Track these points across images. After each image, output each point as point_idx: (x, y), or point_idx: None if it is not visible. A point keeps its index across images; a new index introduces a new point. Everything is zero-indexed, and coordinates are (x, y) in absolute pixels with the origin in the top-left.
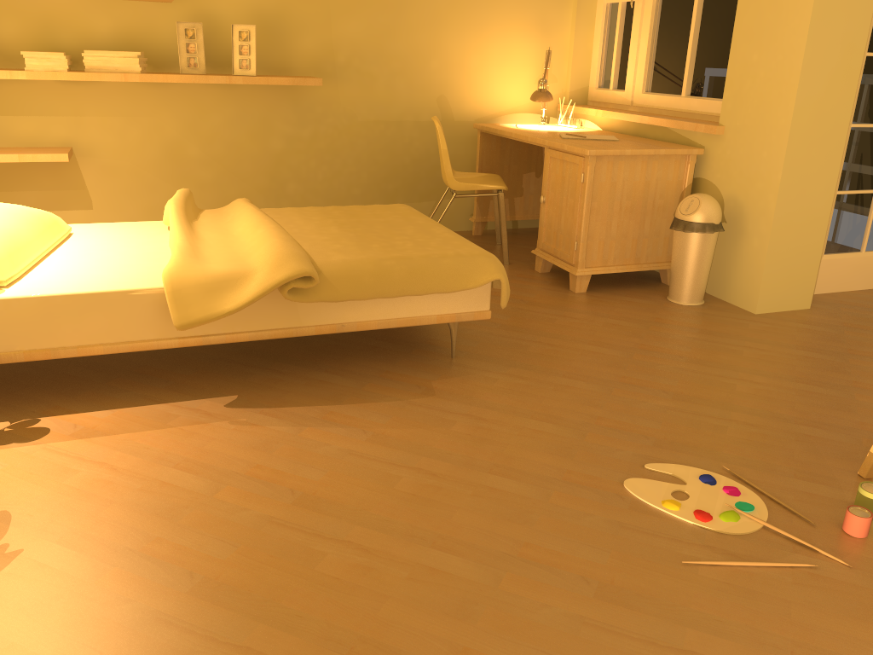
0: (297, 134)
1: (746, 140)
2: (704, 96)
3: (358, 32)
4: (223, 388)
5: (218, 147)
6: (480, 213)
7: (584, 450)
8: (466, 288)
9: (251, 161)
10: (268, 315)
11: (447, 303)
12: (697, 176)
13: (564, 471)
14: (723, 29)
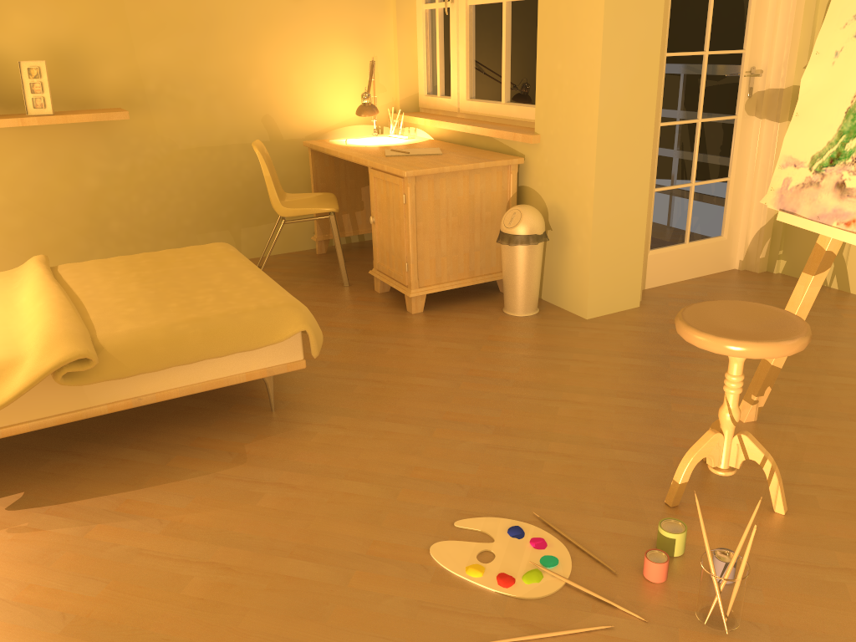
0: (113, 169)
1: (560, 148)
2: (522, 103)
3: (166, 58)
4: (9, 484)
5: (25, 191)
6: (321, 231)
7: (394, 512)
8: (272, 343)
9: (65, 202)
10: (50, 401)
11: (255, 359)
12: (522, 185)
13: (370, 542)
14: (531, 36)
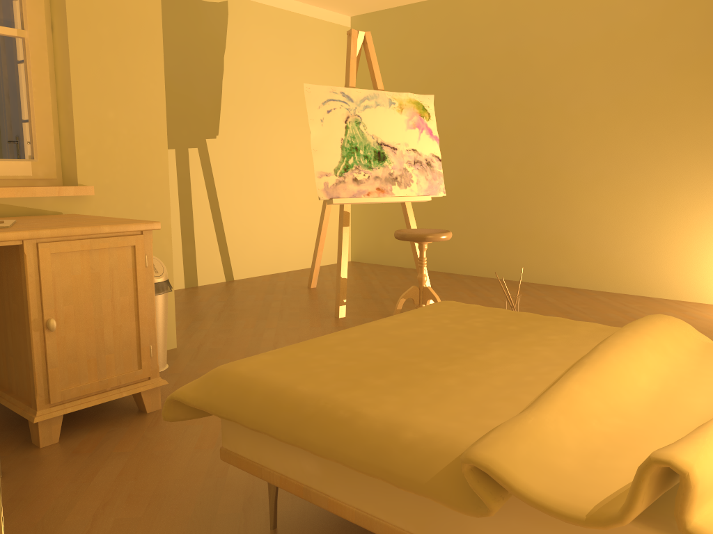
0: None
1: (122, 196)
2: None
3: None
4: None
5: None
6: None
7: None
8: None
9: None
10: None
11: None
12: None
13: None
14: None
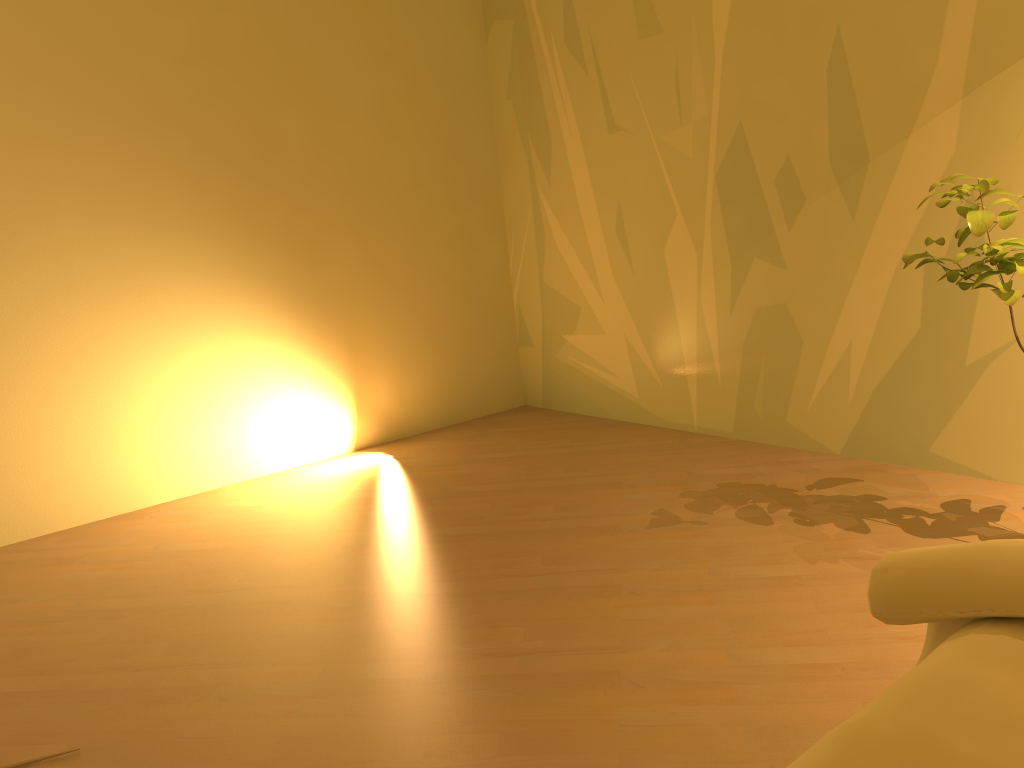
0: None
1: None
2: None
3: None
4: None
5: None
6: None
7: None
8: None
9: None
10: None
11: None
12: None
13: None
14: None
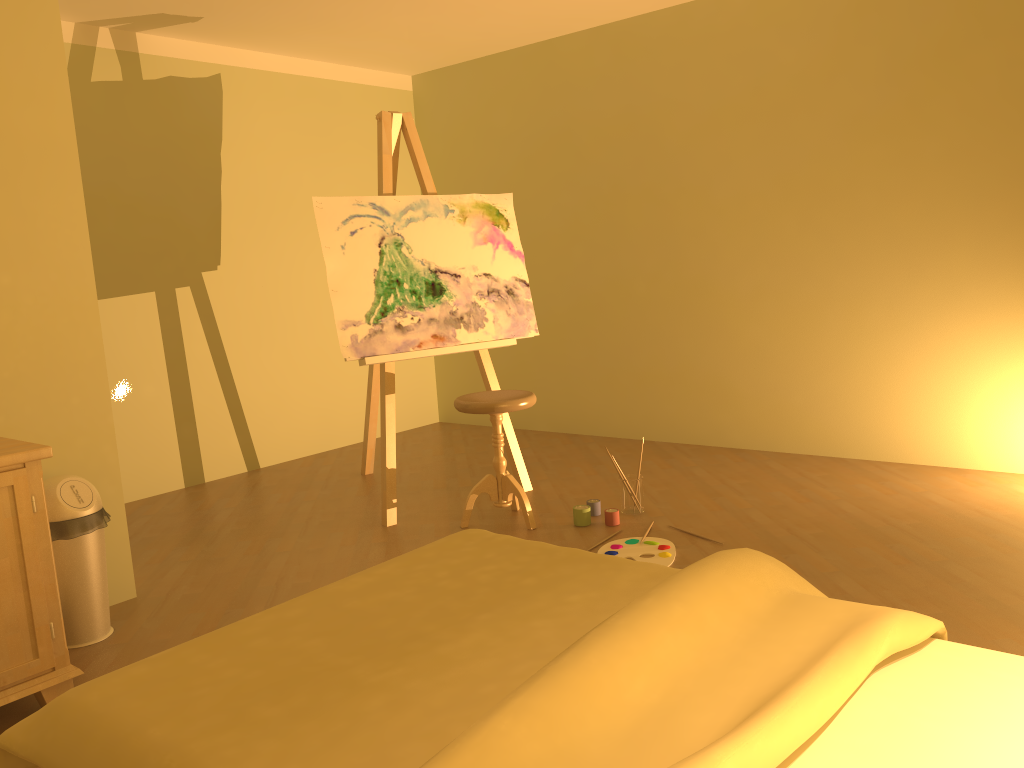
0: None
1: (33, 392)
2: None
3: None
4: None
5: None
6: None
7: None
8: None
9: None
10: None
11: None
12: None
13: None
14: None
